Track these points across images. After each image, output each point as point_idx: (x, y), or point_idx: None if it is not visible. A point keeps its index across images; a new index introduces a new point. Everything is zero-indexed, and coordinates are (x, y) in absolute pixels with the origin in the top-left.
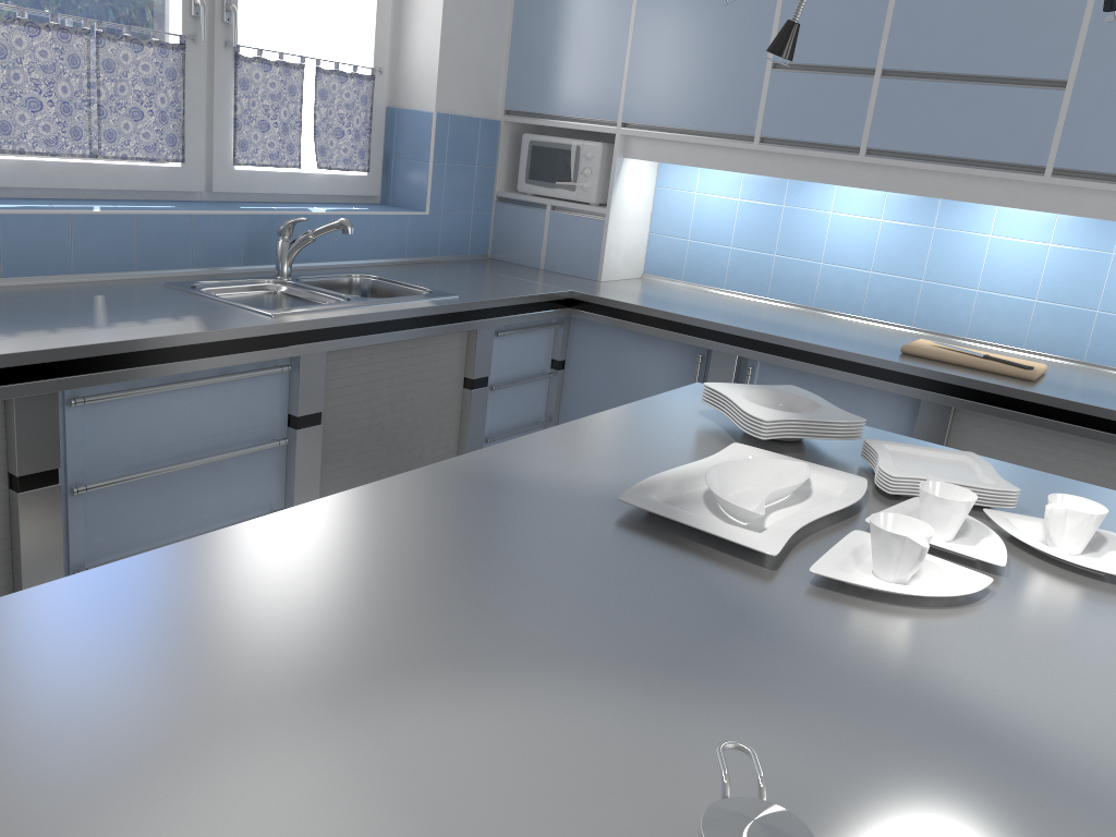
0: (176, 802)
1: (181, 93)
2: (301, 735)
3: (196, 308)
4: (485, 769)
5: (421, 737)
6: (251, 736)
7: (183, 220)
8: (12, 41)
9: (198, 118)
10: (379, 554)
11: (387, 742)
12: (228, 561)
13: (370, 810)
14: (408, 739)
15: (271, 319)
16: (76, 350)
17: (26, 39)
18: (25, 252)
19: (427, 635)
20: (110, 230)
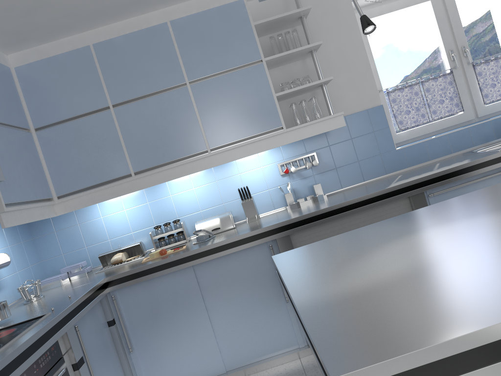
0: (408, 237)
1: (455, 87)
2: (442, 226)
3: (470, 157)
4: (489, 224)
5: (475, 222)
6: (430, 228)
7: (465, 130)
8: (396, 96)
9: (464, 93)
10: (491, 195)
11: (464, 224)
12: (443, 205)
13: (452, 233)
14: (471, 223)
15: (497, 152)
16: (425, 177)
17: (400, 94)
18: (413, 157)
19: (493, 207)
20: (439, 142)
